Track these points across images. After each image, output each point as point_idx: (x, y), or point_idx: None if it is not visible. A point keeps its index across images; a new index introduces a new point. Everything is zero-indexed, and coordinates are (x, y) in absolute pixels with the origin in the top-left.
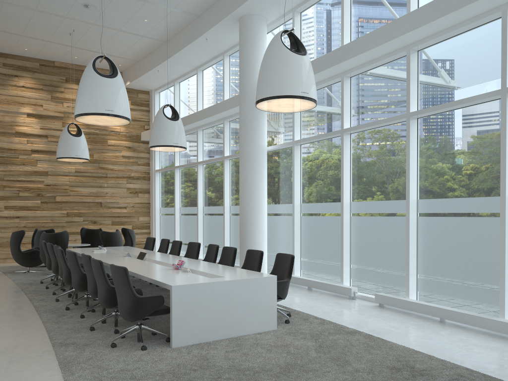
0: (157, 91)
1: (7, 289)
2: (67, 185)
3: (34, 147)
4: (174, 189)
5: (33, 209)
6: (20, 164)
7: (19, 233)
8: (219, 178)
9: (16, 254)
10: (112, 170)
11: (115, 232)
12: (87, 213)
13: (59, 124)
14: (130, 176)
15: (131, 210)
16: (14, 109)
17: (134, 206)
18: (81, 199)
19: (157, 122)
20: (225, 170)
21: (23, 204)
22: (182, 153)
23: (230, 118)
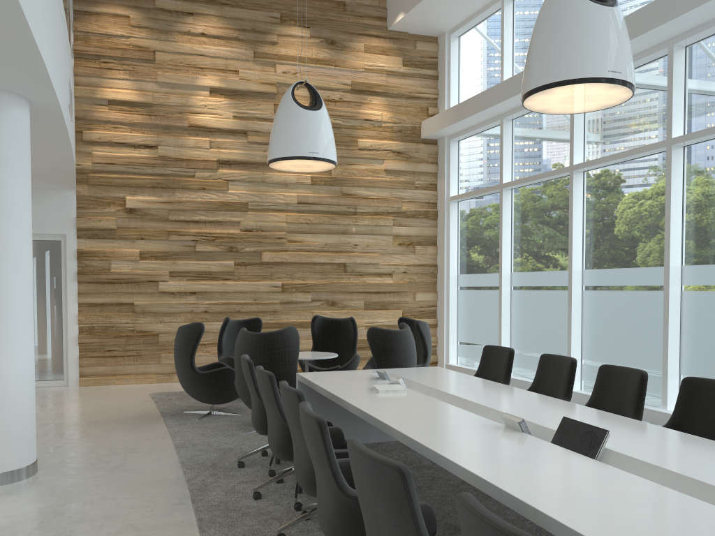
0: (456, 32)
1: (156, 493)
2: (282, 229)
3: (222, 154)
4: (500, 234)
5: (222, 277)
6: (197, 189)
7: (192, 329)
8: (640, 199)
9: (185, 376)
10: (366, 199)
11: (402, 332)
12: (319, 286)
13: (268, 109)
14: (400, 212)
15: (400, 280)
16: (186, 80)
17: (407, 271)
18: (308, 258)
19: (554, 15)
20: (674, 174)
21: (202, 267)
22: (520, 154)
23: (698, 35)
